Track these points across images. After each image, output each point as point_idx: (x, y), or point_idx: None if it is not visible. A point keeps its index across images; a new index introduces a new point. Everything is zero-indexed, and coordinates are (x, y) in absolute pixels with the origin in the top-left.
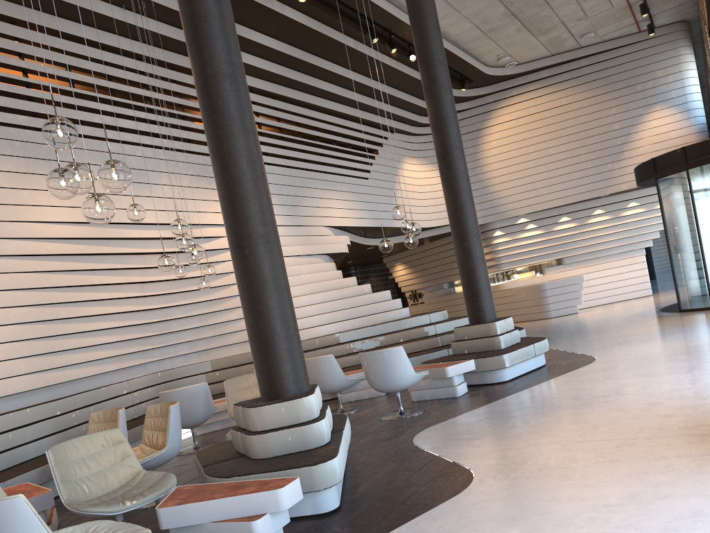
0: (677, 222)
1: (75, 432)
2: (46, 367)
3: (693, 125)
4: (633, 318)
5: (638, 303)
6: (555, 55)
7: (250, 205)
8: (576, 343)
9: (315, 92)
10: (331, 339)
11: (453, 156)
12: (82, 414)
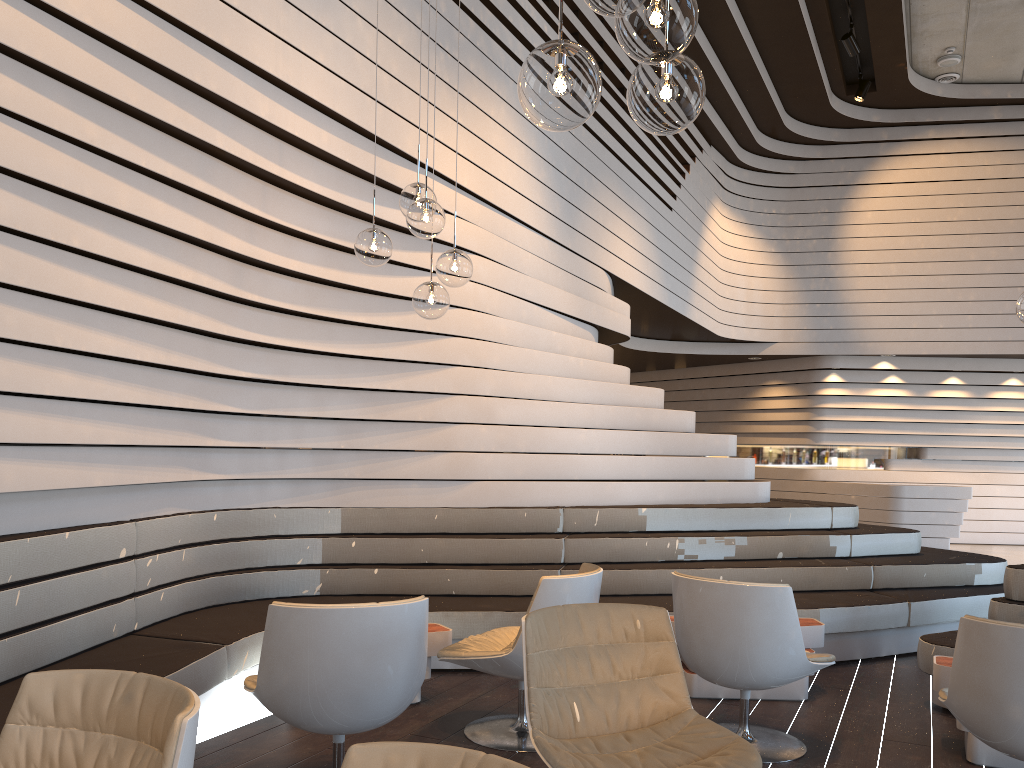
0: None
1: None
2: None
3: None
4: None
5: None
6: None
7: None
8: None
9: None
10: (629, 519)
11: None
12: None
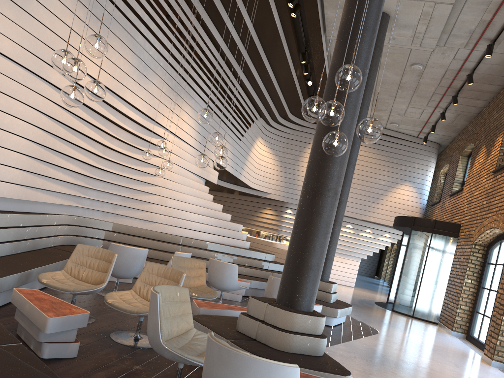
0: (413, 259)
1: (23, 244)
2: (30, 184)
3: (420, 203)
4: (363, 303)
5: (352, 291)
6: None
7: (340, 168)
8: None
9: (244, 69)
10: (202, 244)
11: (349, 169)
12: (31, 232)
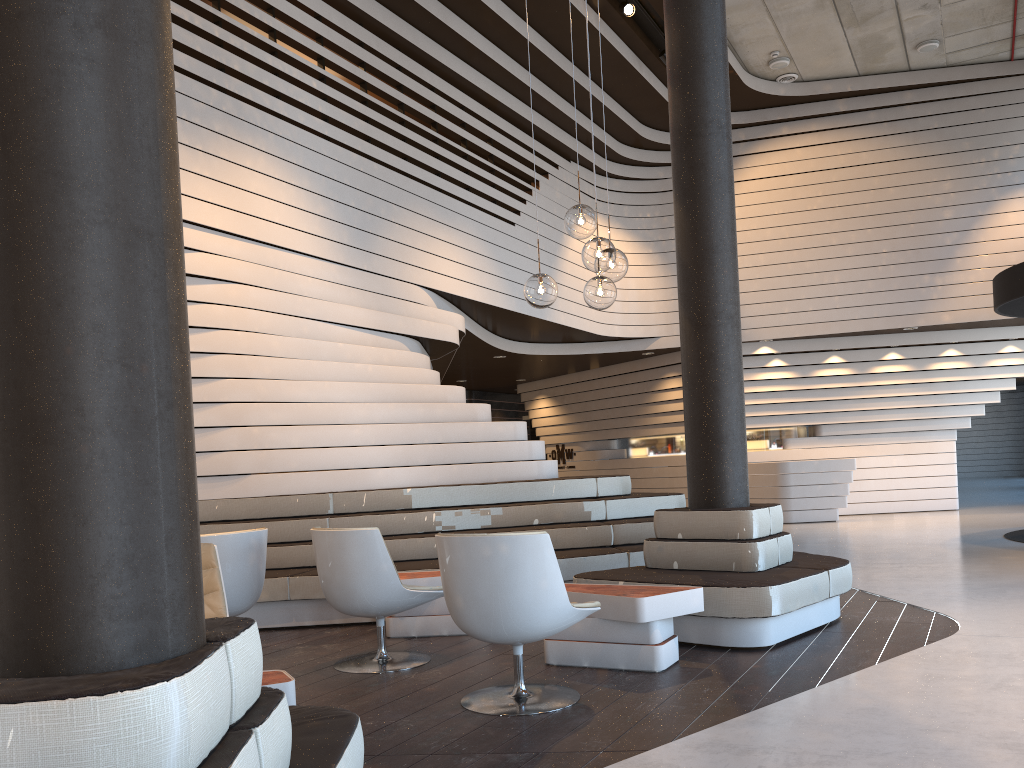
0: None
1: None
2: None
3: None
4: (961, 544)
5: (945, 520)
6: (864, 77)
7: None
8: (878, 577)
9: (441, 37)
10: (395, 499)
11: (710, 142)
12: None
